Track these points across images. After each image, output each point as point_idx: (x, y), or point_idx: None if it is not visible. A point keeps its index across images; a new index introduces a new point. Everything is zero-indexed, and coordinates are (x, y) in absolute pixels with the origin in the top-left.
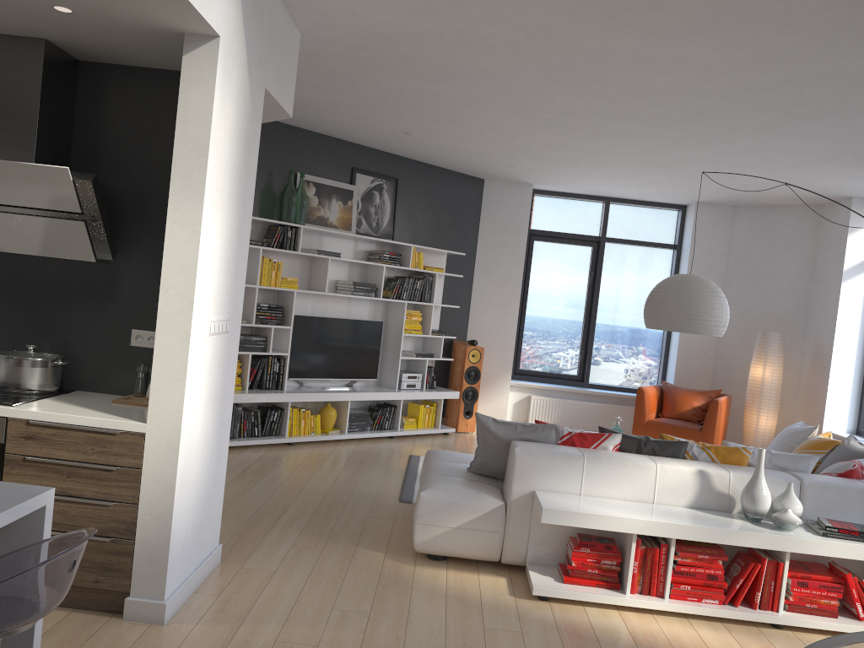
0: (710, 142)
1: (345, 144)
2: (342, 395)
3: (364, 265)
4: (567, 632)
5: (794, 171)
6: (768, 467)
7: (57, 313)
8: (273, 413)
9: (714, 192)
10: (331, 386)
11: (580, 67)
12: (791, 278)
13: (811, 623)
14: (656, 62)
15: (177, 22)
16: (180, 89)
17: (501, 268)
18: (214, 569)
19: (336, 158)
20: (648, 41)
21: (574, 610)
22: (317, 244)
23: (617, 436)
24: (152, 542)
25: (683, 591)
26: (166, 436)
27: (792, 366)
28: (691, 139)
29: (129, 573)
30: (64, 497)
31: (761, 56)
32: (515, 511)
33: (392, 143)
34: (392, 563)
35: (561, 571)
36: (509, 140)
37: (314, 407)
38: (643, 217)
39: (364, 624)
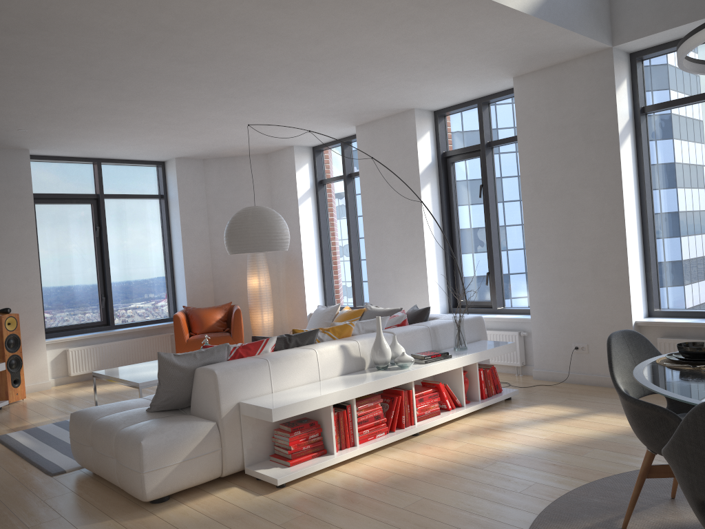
0: (232, 102)
1: None
2: None
3: None
4: (330, 497)
5: (272, 127)
6: (363, 333)
7: None
8: None
9: (197, 148)
10: None
11: (183, 28)
12: None
13: (433, 422)
14: (251, 29)
15: None
16: None
17: (13, 234)
18: None
19: None
20: (259, 10)
21: (310, 482)
22: None
23: (274, 339)
24: None
25: (365, 434)
26: None
27: (272, 273)
28: (219, 100)
29: None
30: None
31: (328, 30)
32: (227, 426)
33: None
34: (132, 522)
35: (281, 459)
36: (43, 102)
37: None
38: (131, 174)
39: None
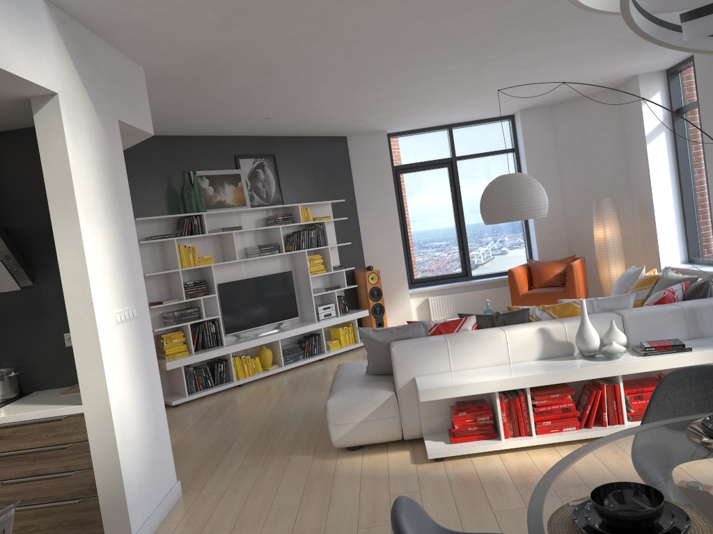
0: (503, 63)
1: (224, 139)
2: (271, 337)
3: (264, 230)
4: (456, 481)
5: (581, 68)
6: (597, 312)
7: (4, 336)
8: (220, 365)
9: (529, 99)
10: (262, 332)
11: (369, 35)
12: (608, 151)
13: None
14: (425, 16)
15: (19, 91)
16: (39, 141)
17: (378, 203)
18: (177, 501)
19: (219, 151)
20: (409, 3)
21: (463, 463)
22: (222, 223)
23: (472, 318)
24: (111, 494)
25: (545, 426)
26: (100, 411)
27: (627, 221)
28: (487, 65)
29: (100, 522)
30: (35, 477)
31: None
32: (404, 397)
33: (260, 128)
34: (319, 461)
35: (449, 435)
36: (347, 102)
37: (254, 352)
38: (482, 133)
39: (294, 515)
